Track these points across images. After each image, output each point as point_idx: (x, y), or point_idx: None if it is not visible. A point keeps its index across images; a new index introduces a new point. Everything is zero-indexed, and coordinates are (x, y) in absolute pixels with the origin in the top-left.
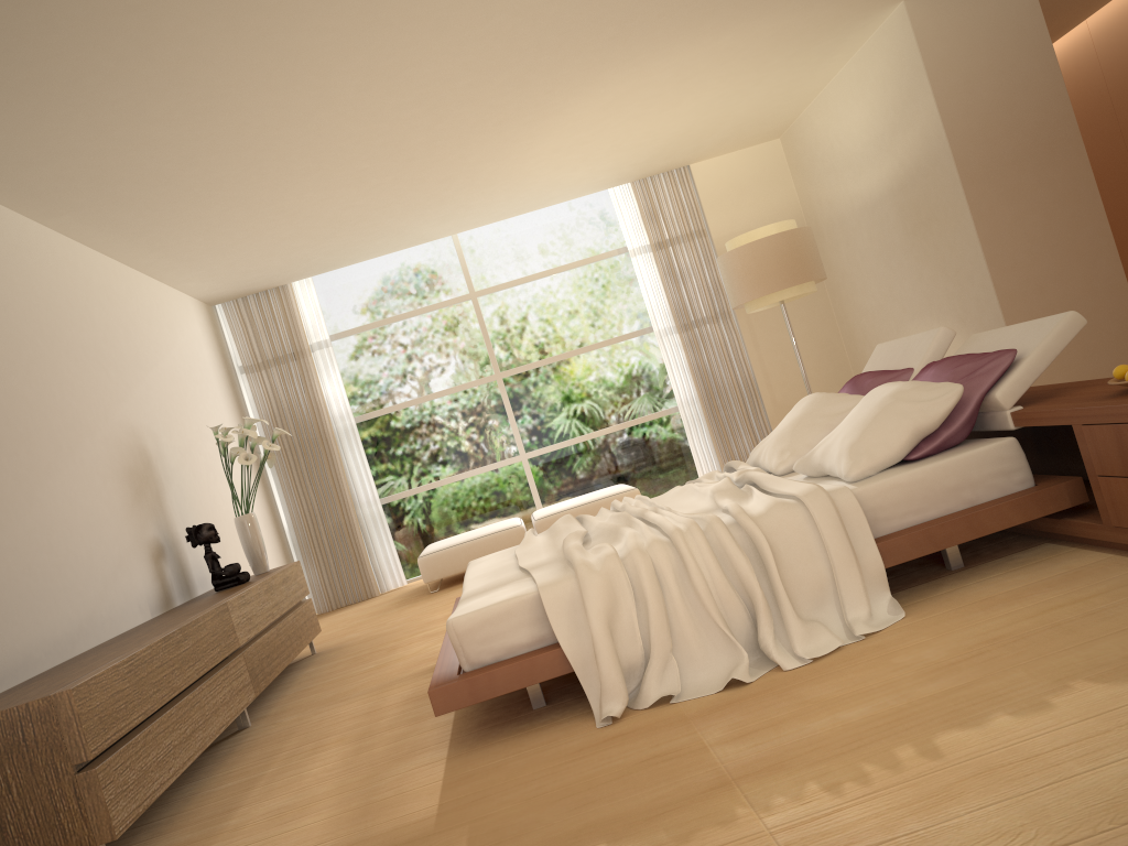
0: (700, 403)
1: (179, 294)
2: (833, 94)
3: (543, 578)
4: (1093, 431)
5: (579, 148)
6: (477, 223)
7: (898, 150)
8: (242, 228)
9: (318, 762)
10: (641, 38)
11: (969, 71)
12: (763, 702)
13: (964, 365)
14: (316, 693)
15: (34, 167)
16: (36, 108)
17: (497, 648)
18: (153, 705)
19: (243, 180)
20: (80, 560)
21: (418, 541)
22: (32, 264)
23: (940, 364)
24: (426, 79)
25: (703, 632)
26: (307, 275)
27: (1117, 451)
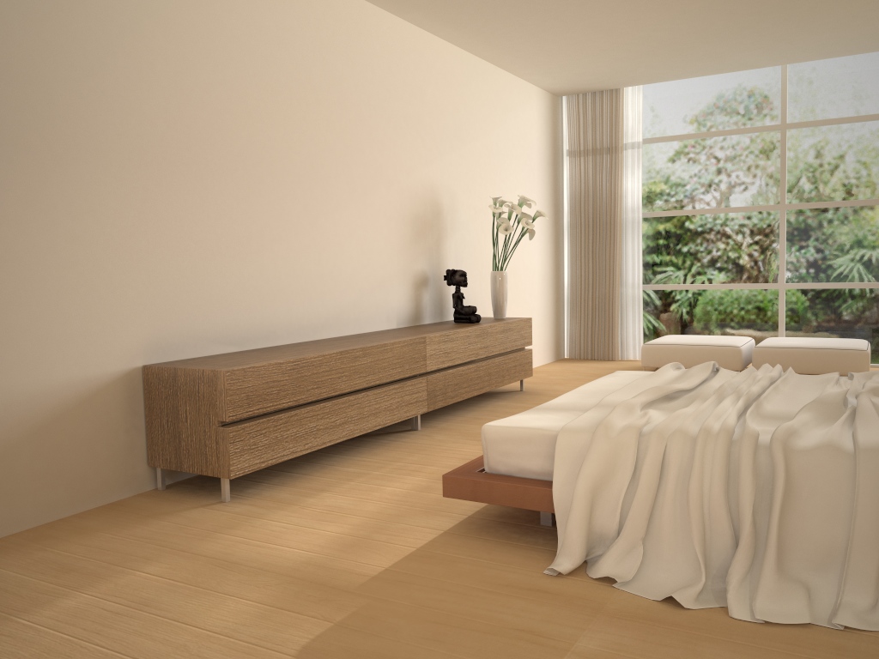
0: None
1: (524, 84)
2: None
3: (577, 422)
4: None
5: None
6: (804, 57)
7: None
8: (563, 37)
9: (398, 484)
10: None
11: None
12: (668, 638)
13: None
14: (477, 425)
15: None
16: None
17: (511, 464)
18: (308, 397)
19: None
20: (344, 274)
21: (664, 328)
22: (378, 49)
23: None
24: None
25: (679, 538)
26: (636, 84)
27: None
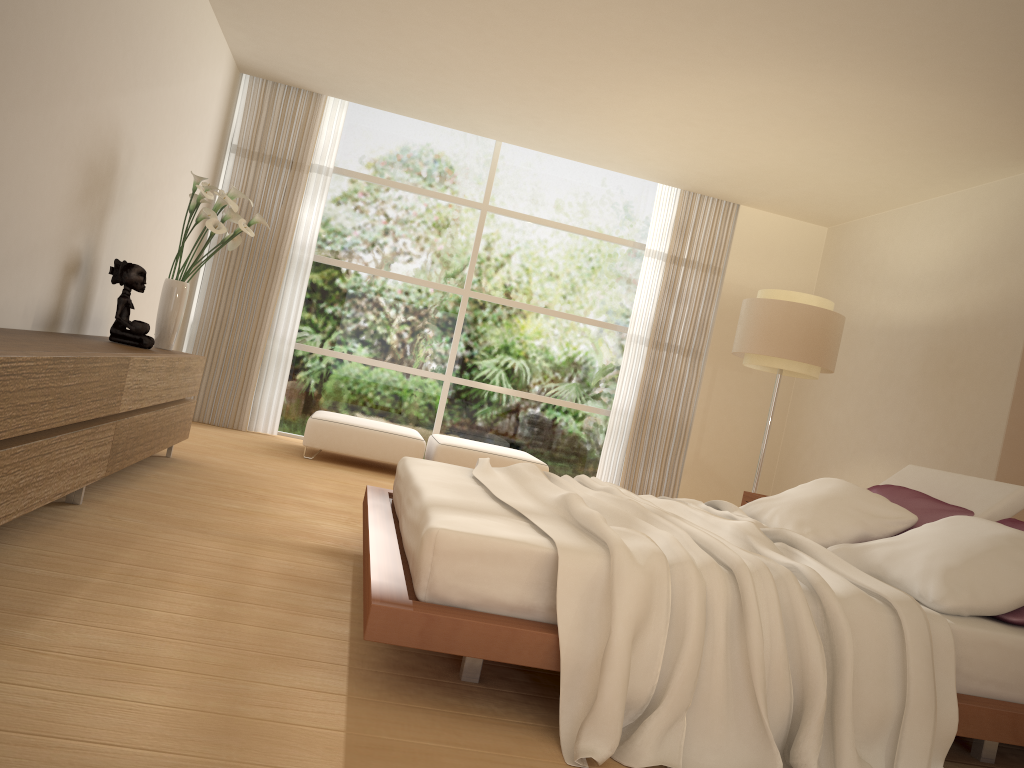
0: (631, 419)
1: (221, 38)
2: (917, 214)
3: (558, 536)
4: None
5: (680, 126)
6: (530, 143)
7: (963, 295)
8: (333, 4)
9: (163, 604)
10: (846, 44)
11: None
12: None
13: None
14: (167, 505)
15: None
16: None
17: (473, 592)
18: (2, 432)
19: None
20: None
21: (307, 401)
22: None
23: None
24: None
25: (731, 706)
26: (347, 98)
27: None
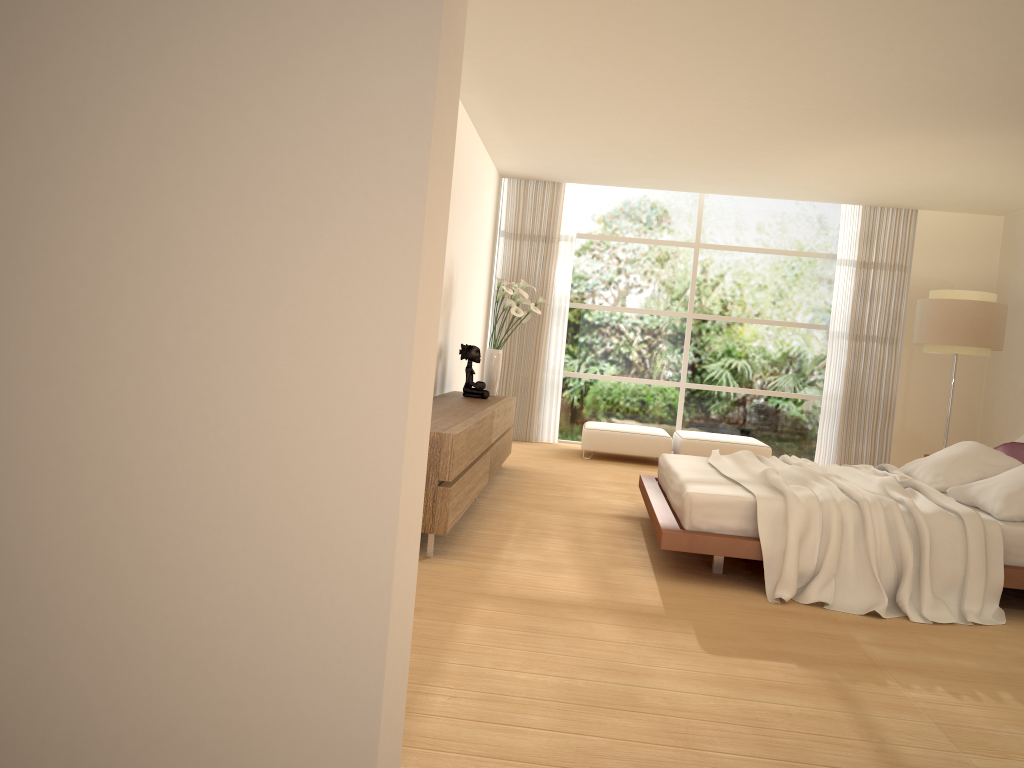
0: (841, 402)
1: (491, 164)
2: None
3: (757, 492)
4: None
5: (846, 171)
6: (728, 192)
7: None
8: (572, 140)
9: (551, 544)
10: (953, 120)
11: None
12: (896, 633)
13: None
14: (520, 496)
15: (490, 64)
16: (528, 35)
17: (713, 523)
18: (467, 462)
19: (604, 113)
20: None
21: (576, 414)
22: None
23: None
24: (781, 97)
25: (859, 573)
26: (581, 182)
27: None
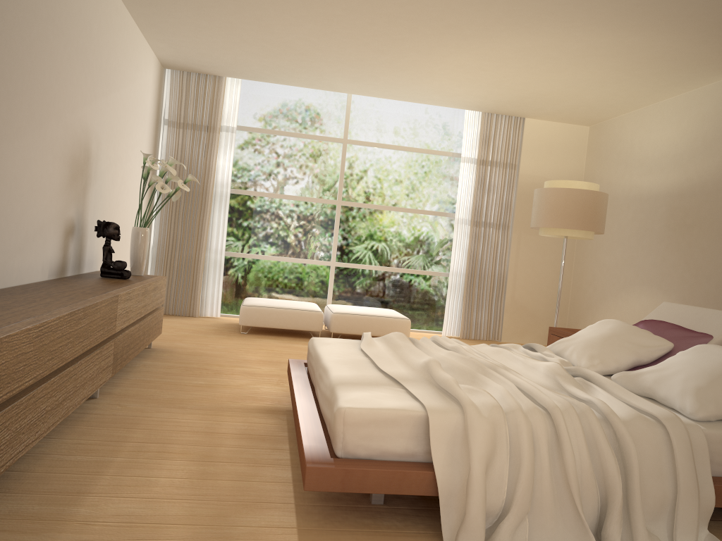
0: (464, 278)
1: (148, 48)
2: (653, 112)
3: (427, 400)
4: None
5: (477, 72)
6: (372, 93)
7: (691, 169)
8: (224, 19)
9: (165, 472)
10: (590, 8)
11: None
12: None
13: None
14: (155, 389)
15: None
16: None
17: (373, 447)
18: (44, 371)
19: None
20: (14, 214)
21: (238, 290)
22: None
23: None
24: None
25: (558, 507)
26: (240, 77)
27: None
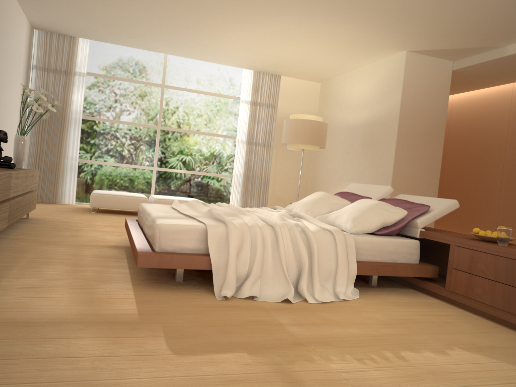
0: (242, 178)
1: (22, 14)
2: (355, 75)
3: (207, 222)
4: (460, 249)
5: (248, 43)
6: (181, 54)
7: (374, 109)
8: None
9: (51, 269)
10: (311, 8)
11: (417, 91)
12: (304, 313)
13: (406, 204)
14: (36, 236)
15: None
16: None
17: (176, 246)
18: None
19: None
20: None
21: (88, 186)
22: None
23: (394, 200)
24: None
25: (275, 273)
26: (89, 38)
27: (468, 261)
